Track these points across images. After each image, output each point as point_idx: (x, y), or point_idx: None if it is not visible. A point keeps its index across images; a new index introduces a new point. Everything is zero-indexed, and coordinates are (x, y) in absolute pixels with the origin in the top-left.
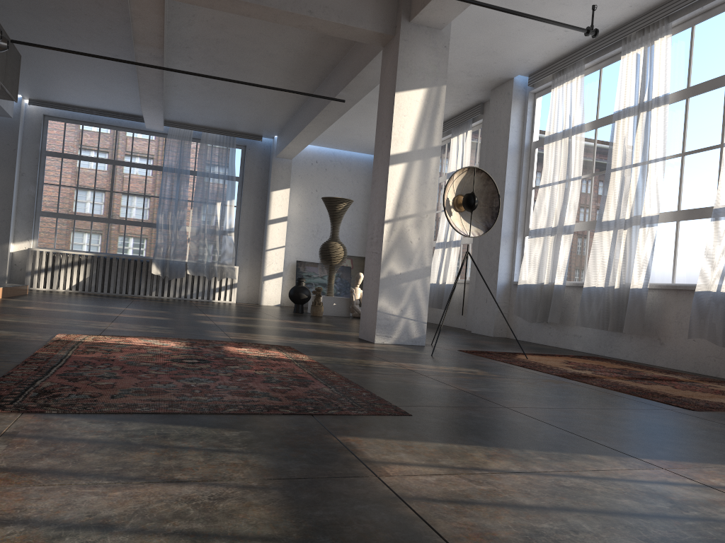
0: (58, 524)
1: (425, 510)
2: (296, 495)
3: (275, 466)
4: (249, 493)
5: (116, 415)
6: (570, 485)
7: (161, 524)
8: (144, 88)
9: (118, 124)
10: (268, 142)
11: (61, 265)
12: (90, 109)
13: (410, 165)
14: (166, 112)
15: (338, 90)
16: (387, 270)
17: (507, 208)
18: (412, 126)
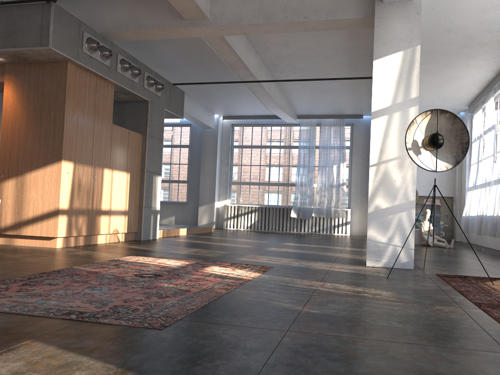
0: None
1: None
2: None
3: None
4: None
5: None
6: None
7: None
8: (259, 97)
9: (271, 123)
10: (369, 118)
11: (242, 213)
12: (254, 116)
13: (390, 117)
14: (295, 110)
15: None
16: (374, 205)
17: None
18: (390, 85)
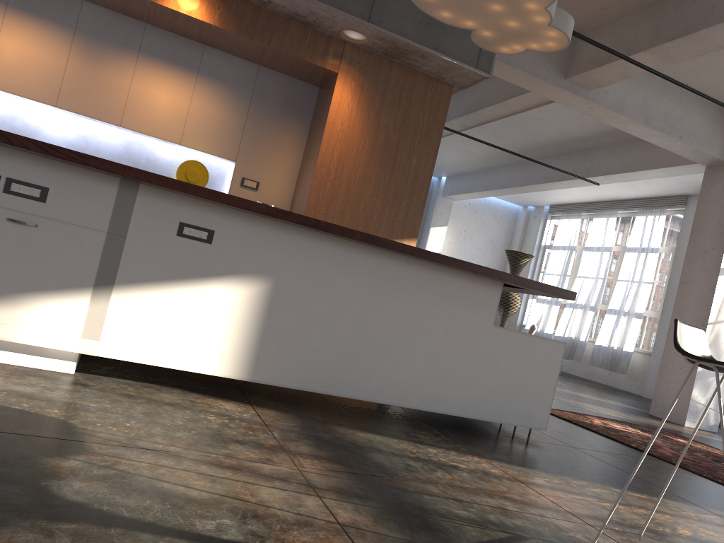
0: None
1: None
2: None
3: None
4: None
5: None
6: None
7: None
8: None
9: None
10: (432, 180)
11: None
12: None
13: None
14: None
15: (594, 173)
16: None
17: None
18: None
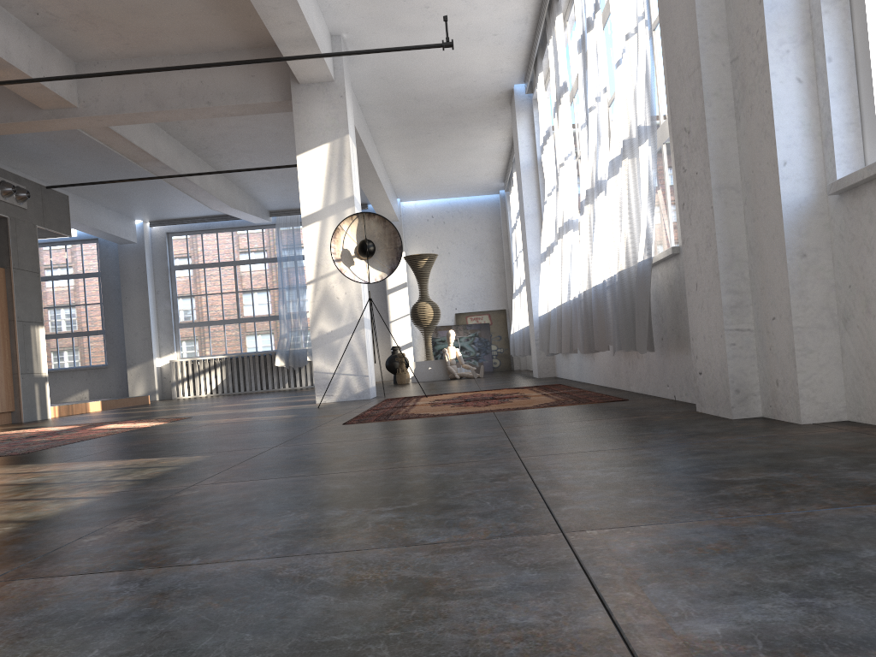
0: None
1: None
2: None
3: None
4: None
5: None
6: None
7: None
8: (192, 194)
9: (231, 226)
10: None
11: (200, 371)
12: (201, 217)
13: (324, 223)
14: (262, 204)
15: None
16: (317, 330)
17: (531, 232)
18: (319, 184)
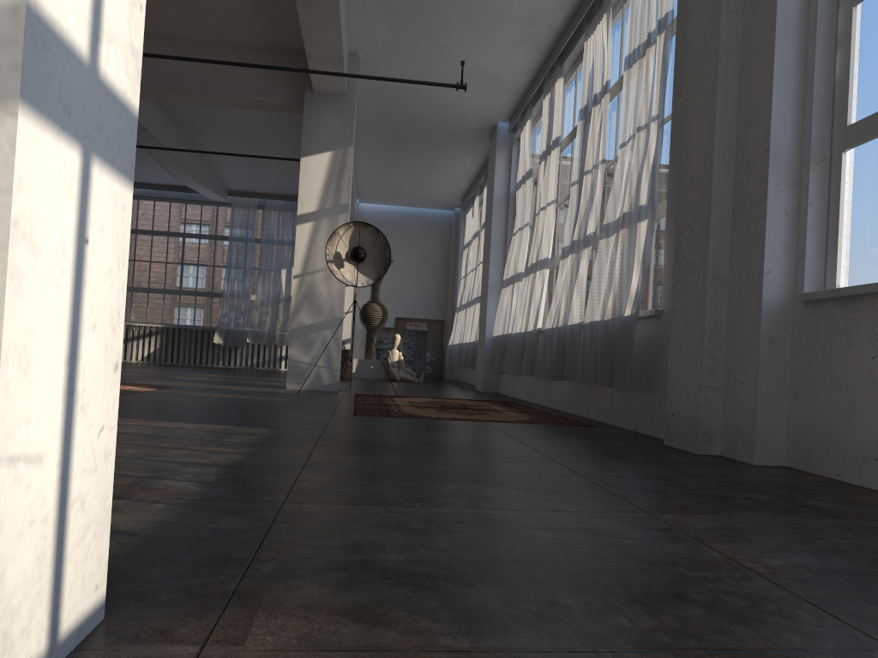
0: None
1: None
2: None
3: None
4: None
5: None
6: None
7: None
8: (165, 165)
9: (187, 198)
10: None
11: (134, 337)
12: (158, 185)
13: (318, 223)
14: (224, 183)
15: None
16: (297, 321)
17: (495, 258)
18: (318, 187)
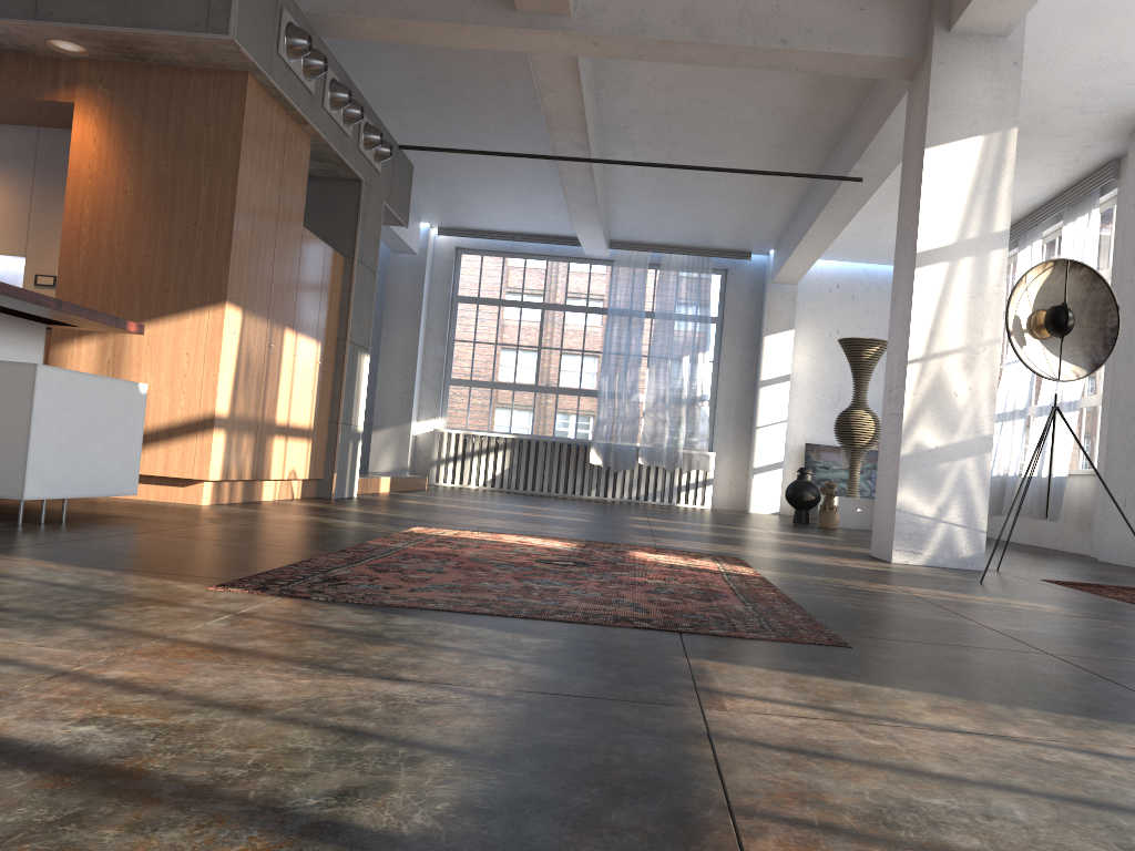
0: (199, 700)
1: (734, 755)
2: (545, 713)
3: (554, 679)
4: (479, 702)
5: (396, 608)
6: (1056, 760)
7: (322, 717)
8: (570, 194)
9: (549, 252)
10: (761, 261)
11: (474, 452)
12: (512, 234)
13: (953, 267)
14: (611, 229)
15: (852, 163)
16: (913, 442)
17: None
18: (955, 202)
